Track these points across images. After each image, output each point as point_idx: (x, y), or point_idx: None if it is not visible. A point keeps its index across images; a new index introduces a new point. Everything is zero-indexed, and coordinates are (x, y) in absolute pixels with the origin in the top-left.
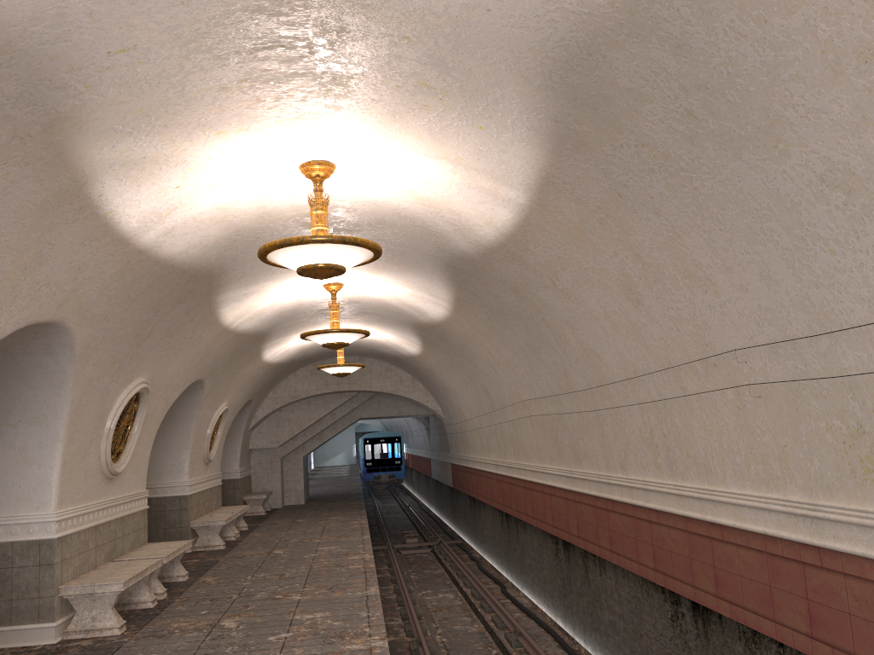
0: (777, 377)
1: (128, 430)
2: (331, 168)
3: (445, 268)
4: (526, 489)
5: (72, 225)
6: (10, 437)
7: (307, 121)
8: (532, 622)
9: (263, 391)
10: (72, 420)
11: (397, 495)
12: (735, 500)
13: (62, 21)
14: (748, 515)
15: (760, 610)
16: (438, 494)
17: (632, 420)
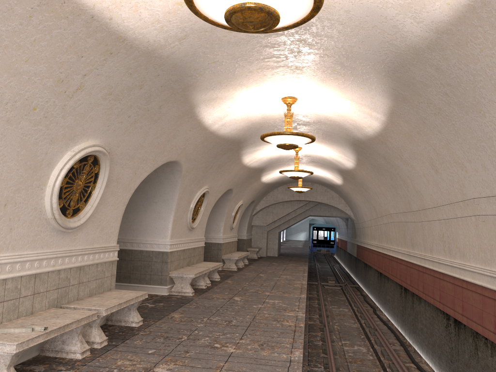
0: (490, 213)
1: (199, 209)
2: (295, 100)
3: (351, 144)
4: (389, 260)
5: (187, 123)
6: (154, 207)
7: (285, 82)
8: (385, 327)
9: (260, 196)
10: (178, 202)
11: (328, 259)
12: (472, 269)
13: (194, 55)
14: (476, 277)
15: (477, 321)
16: (349, 260)
17: (436, 228)
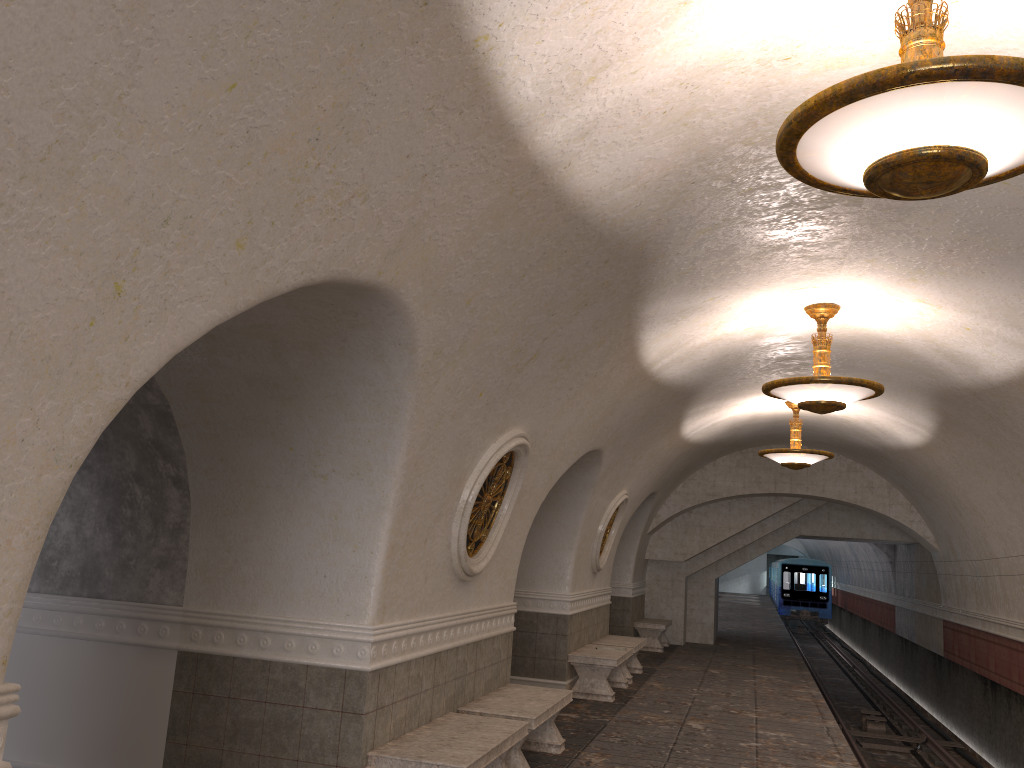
0: None
1: (494, 508)
2: None
3: None
4: None
5: (408, 51)
6: (318, 495)
7: None
8: None
9: (671, 481)
10: (409, 478)
11: (829, 647)
12: None
13: None
14: None
15: None
16: (905, 659)
17: None
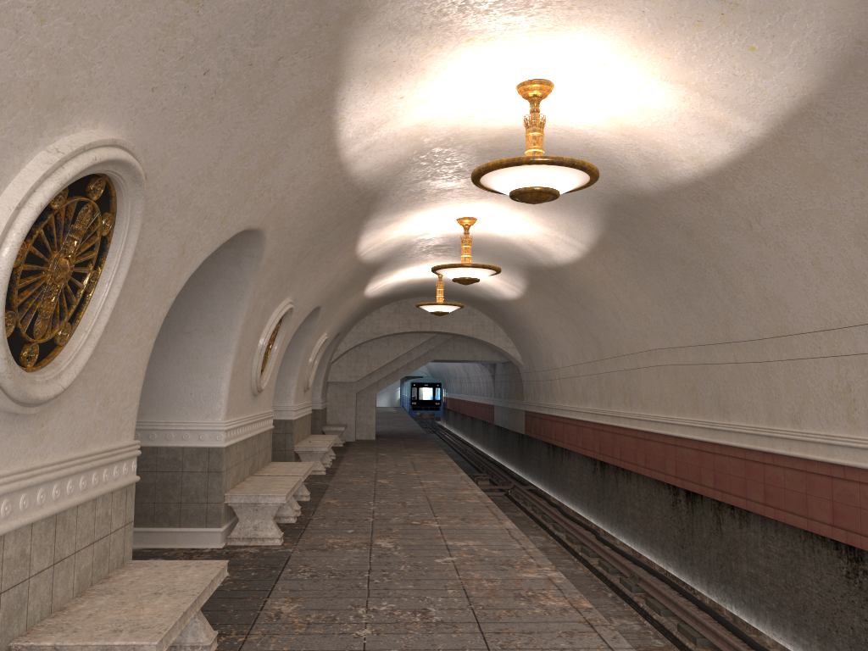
0: None
1: (270, 349)
2: (551, 88)
3: (606, 207)
4: (637, 439)
5: (309, 129)
6: (185, 344)
7: (558, 33)
8: (640, 569)
9: (350, 325)
10: (243, 332)
11: (448, 439)
12: None
13: None
14: None
15: None
16: (500, 440)
17: (820, 372)
